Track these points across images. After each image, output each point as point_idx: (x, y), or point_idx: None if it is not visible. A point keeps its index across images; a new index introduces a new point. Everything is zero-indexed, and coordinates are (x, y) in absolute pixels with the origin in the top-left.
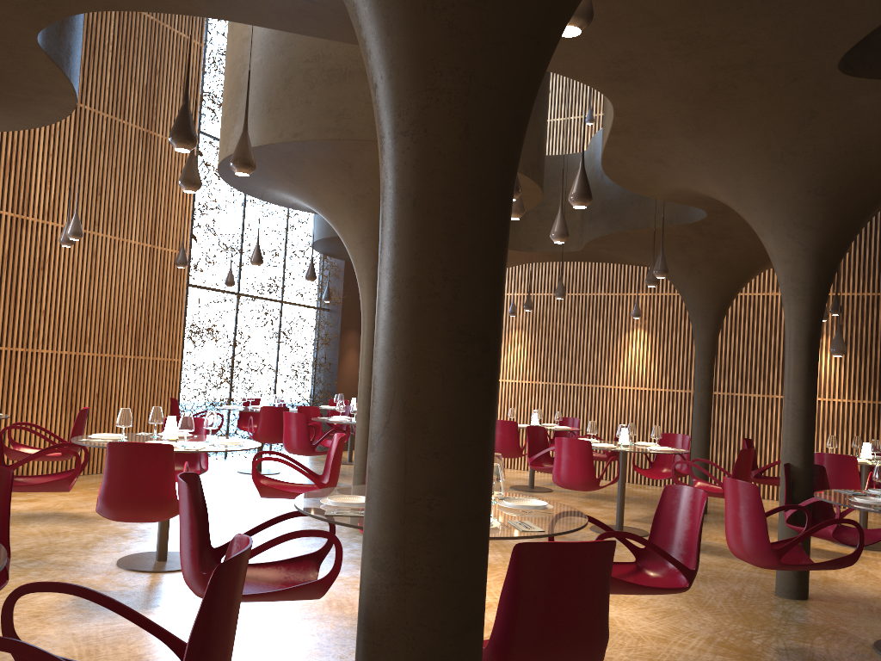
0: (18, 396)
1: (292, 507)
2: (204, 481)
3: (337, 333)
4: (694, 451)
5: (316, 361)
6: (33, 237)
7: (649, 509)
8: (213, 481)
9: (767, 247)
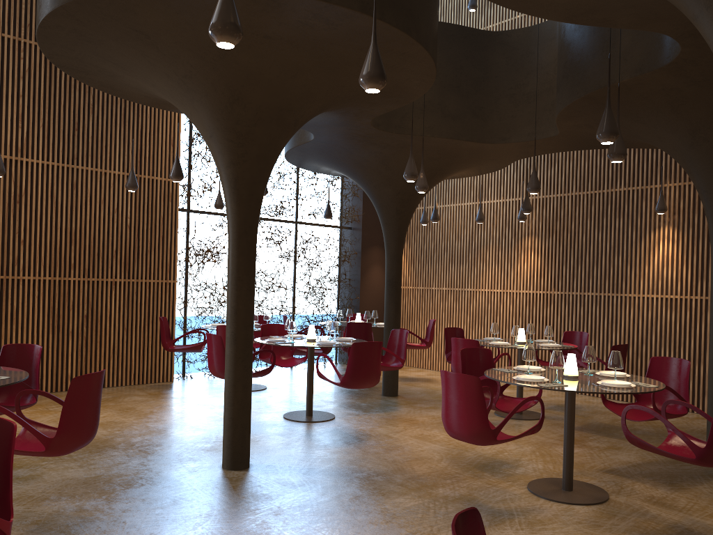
0: (2, 319)
1: (202, 436)
2: (172, 399)
3: (359, 250)
4: (712, 379)
5: (335, 278)
6: (6, 173)
7: (648, 452)
8: (181, 399)
9: (708, 42)
